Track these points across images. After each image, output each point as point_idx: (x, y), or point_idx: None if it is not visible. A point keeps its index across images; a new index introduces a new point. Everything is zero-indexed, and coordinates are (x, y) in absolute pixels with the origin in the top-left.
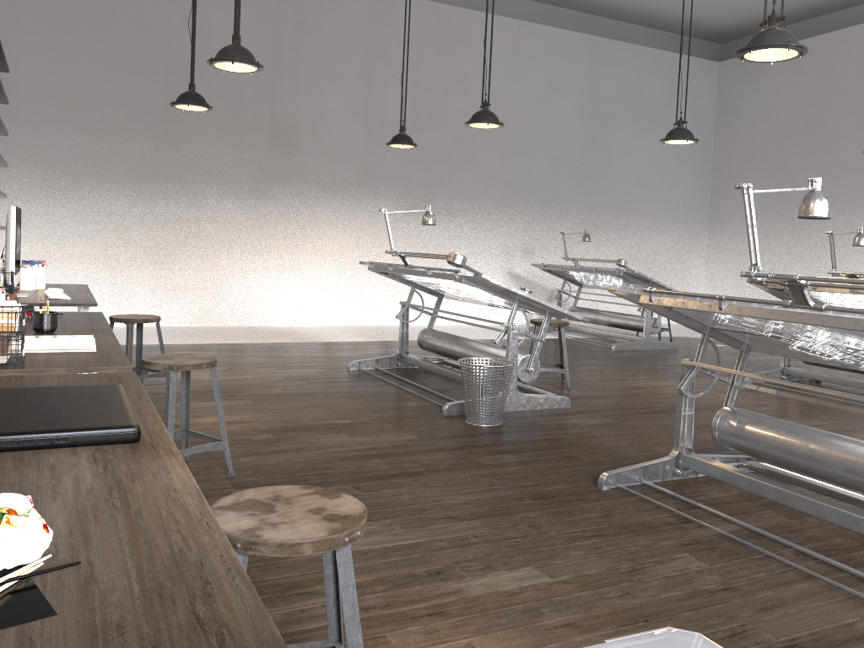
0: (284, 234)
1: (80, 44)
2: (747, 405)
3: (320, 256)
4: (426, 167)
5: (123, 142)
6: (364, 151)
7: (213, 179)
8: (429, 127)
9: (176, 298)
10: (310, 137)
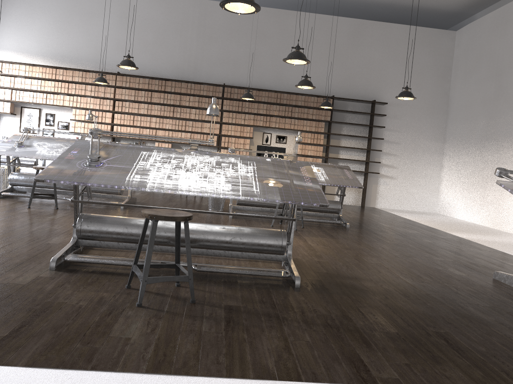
0: None
1: (470, 77)
2: None
3: None
4: None
5: (477, 121)
6: None
7: (507, 135)
8: None
9: (486, 209)
10: None
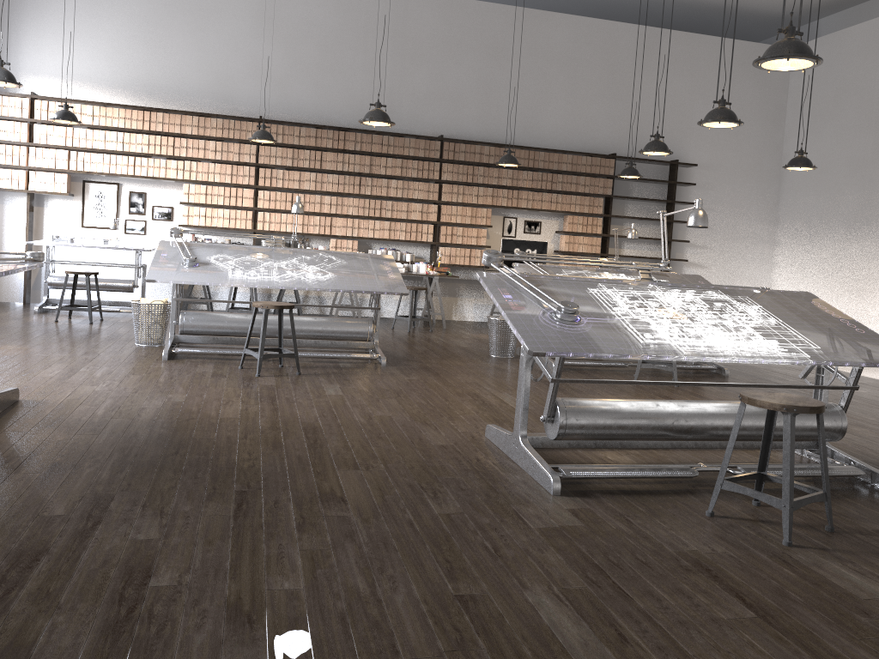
0: None
1: (825, 123)
2: None
3: None
4: None
5: (842, 194)
6: None
7: None
8: None
9: None
10: None
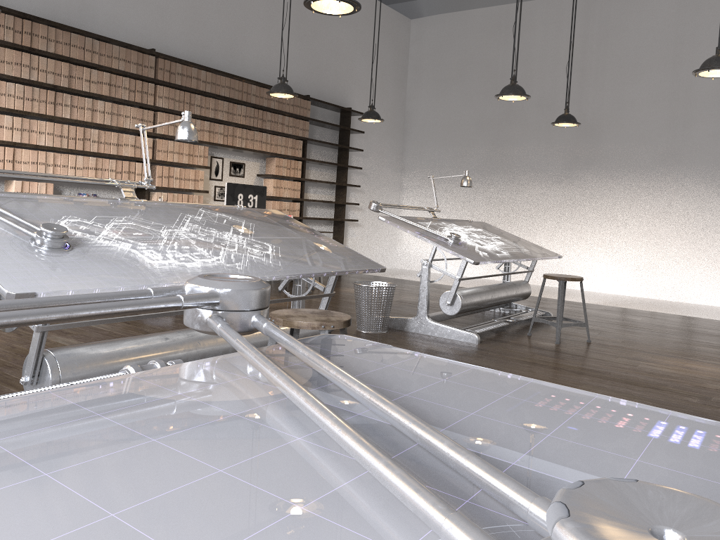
0: (585, 212)
1: (450, 88)
2: (683, 393)
3: (618, 232)
4: None
5: (471, 148)
6: (668, 133)
7: (530, 169)
8: None
9: None
10: (611, 127)
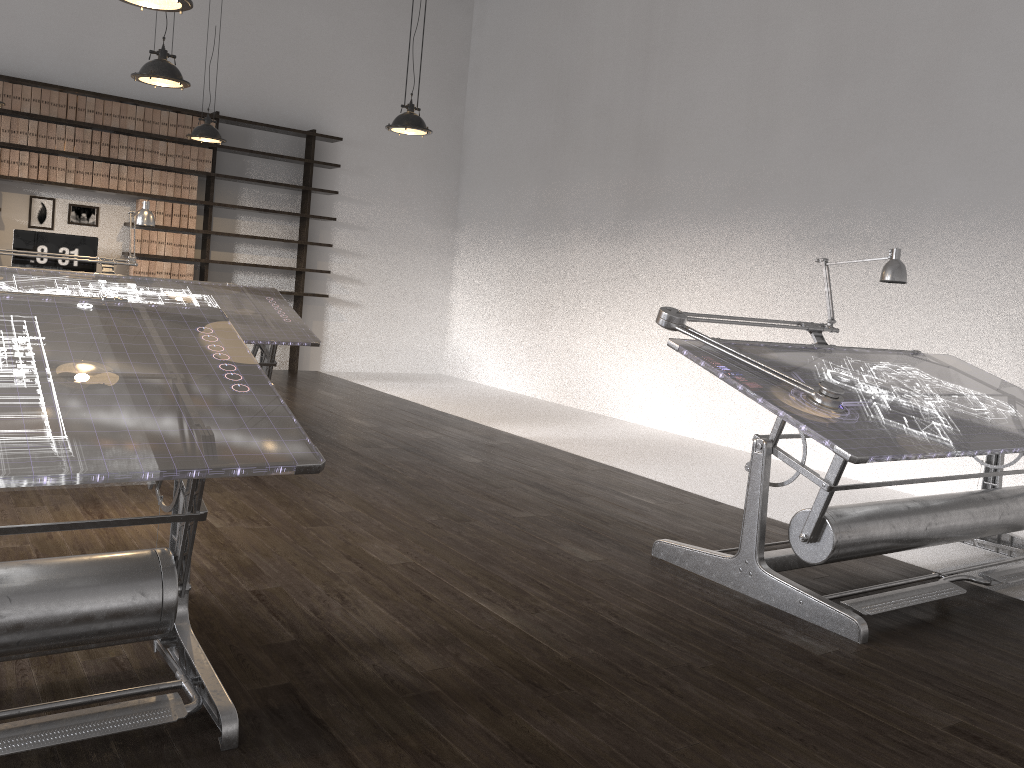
0: (639, 290)
1: (507, 96)
2: None
3: None
4: (846, 157)
5: (523, 189)
6: (745, 149)
7: (581, 220)
8: (858, 77)
9: (543, 365)
10: (676, 144)
